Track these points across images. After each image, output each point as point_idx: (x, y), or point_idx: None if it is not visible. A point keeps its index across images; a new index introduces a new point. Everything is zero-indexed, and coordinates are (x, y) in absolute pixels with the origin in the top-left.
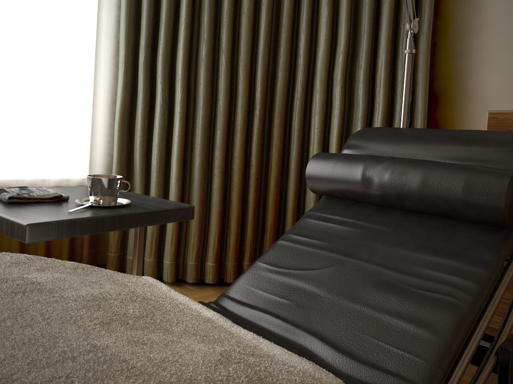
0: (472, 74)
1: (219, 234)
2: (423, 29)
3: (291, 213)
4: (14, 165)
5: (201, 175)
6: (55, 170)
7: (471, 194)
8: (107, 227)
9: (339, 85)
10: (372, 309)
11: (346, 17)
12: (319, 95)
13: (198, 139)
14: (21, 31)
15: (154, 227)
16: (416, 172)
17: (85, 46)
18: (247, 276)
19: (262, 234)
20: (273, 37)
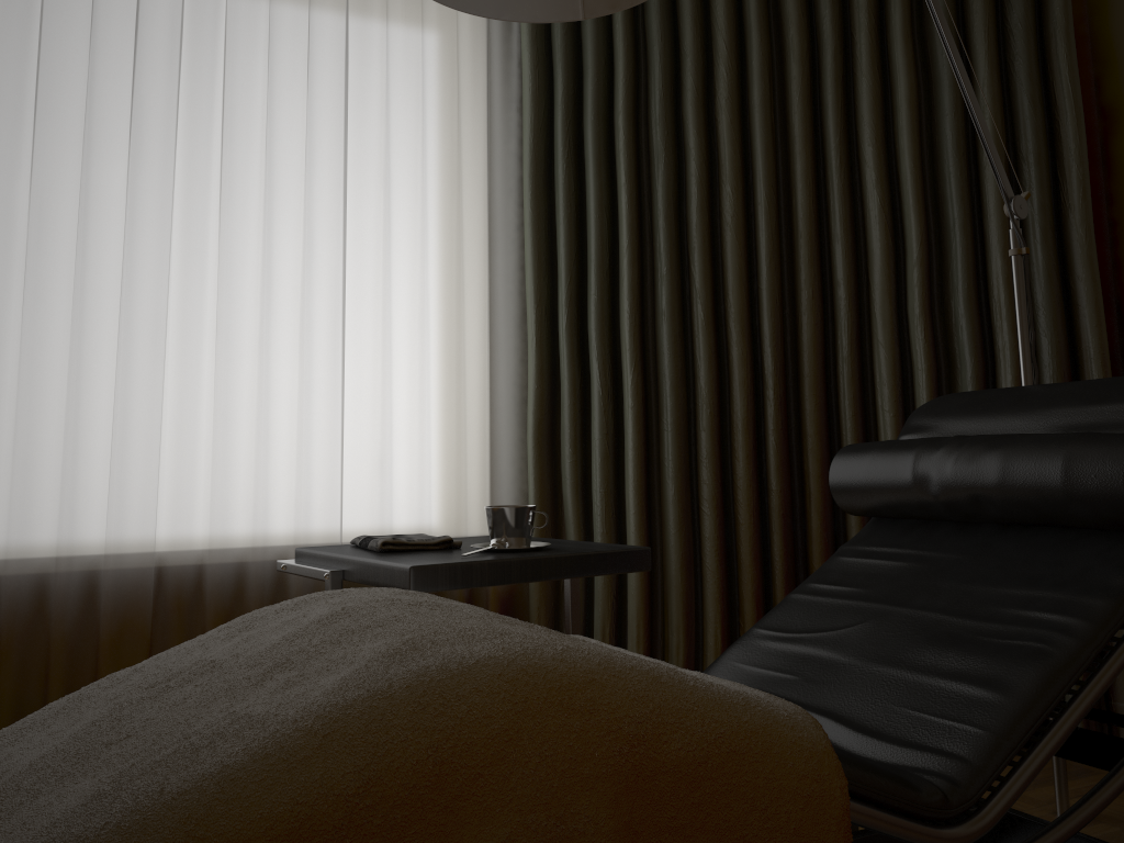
0: None
1: (722, 625)
2: (1072, 201)
3: None
4: (376, 516)
5: (680, 515)
6: (438, 523)
7: (1075, 478)
8: (517, 576)
9: (920, 325)
10: (918, 673)
11: (914, 202)
12: (884, 348)
13: (668, 450)
14: (379, 304)
15: (605, 616)
16: (992, 455)
17: (473, 314)
18: (735, 649)
19: None
20: (786, 256)
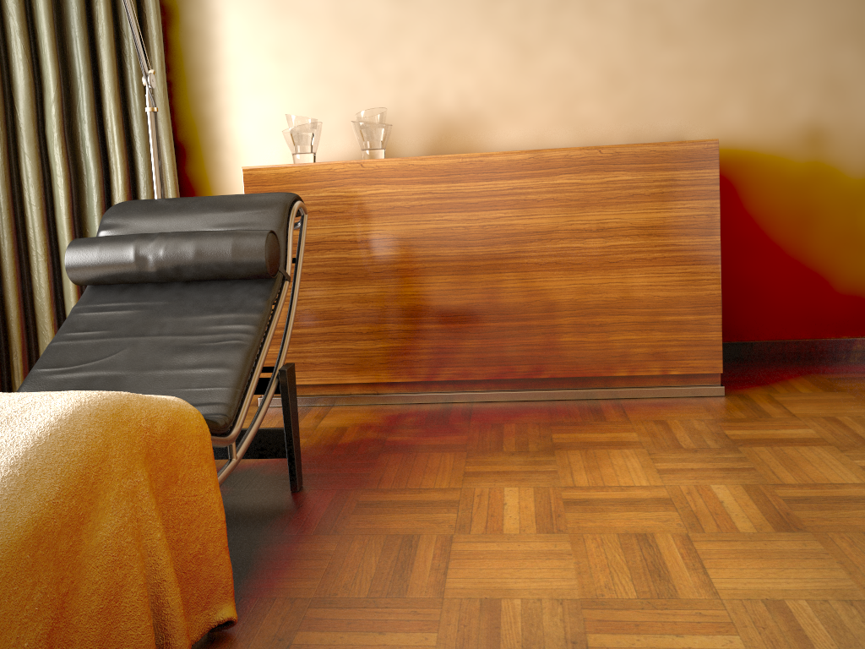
0: (219, 120)
1: None
2: (155, 69)
3: (17, 325)
4: None
5: None
6: None
7: (239, 255)
8: None
9: (59, 145)
10: (176, 369)
11: (52, 54)
12: (31, 160)
13: None
14: None
15: None
16: (189, 244)
17: None
18: (30, 385)
19: None
20: None
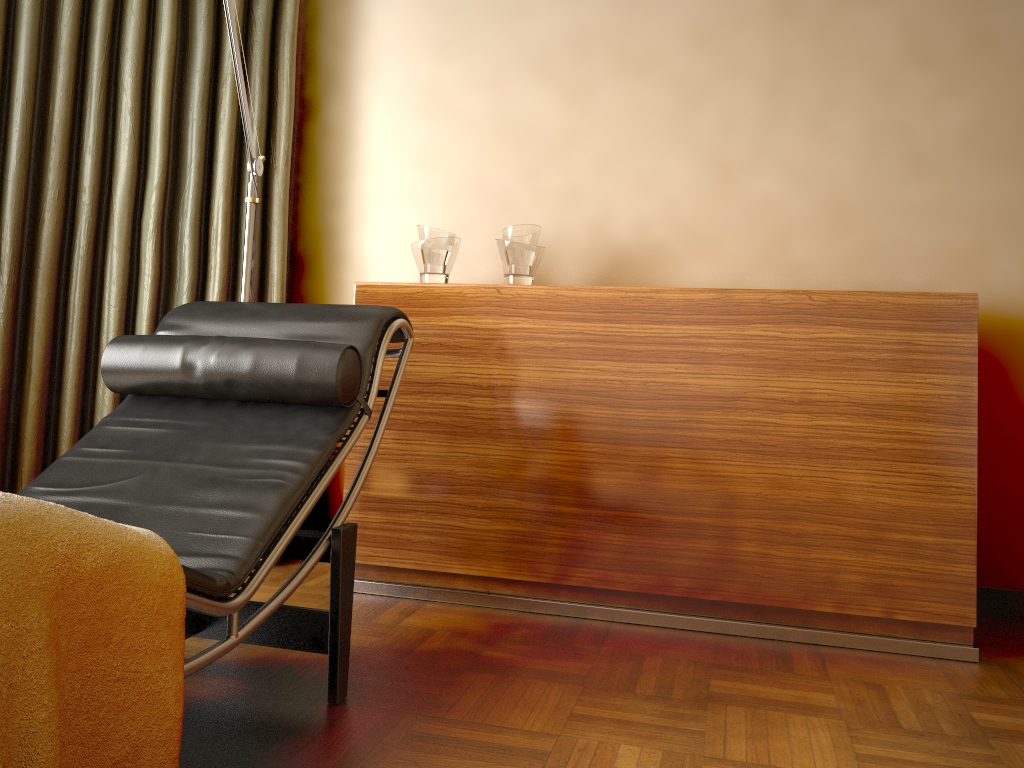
0: (347, 232)
1: None
2: (279, 165)
3: (68, 447)
4: None
5: None
6: None
7: (305, 371)
8: None
9: (153, 239)
10: (192, 506)
11: (162, 136)
12: (118, 253)
13: None
14: None
15: None
16: (248, 352)
17: None
18: None
19: (13, 489)
20: (35, 154)
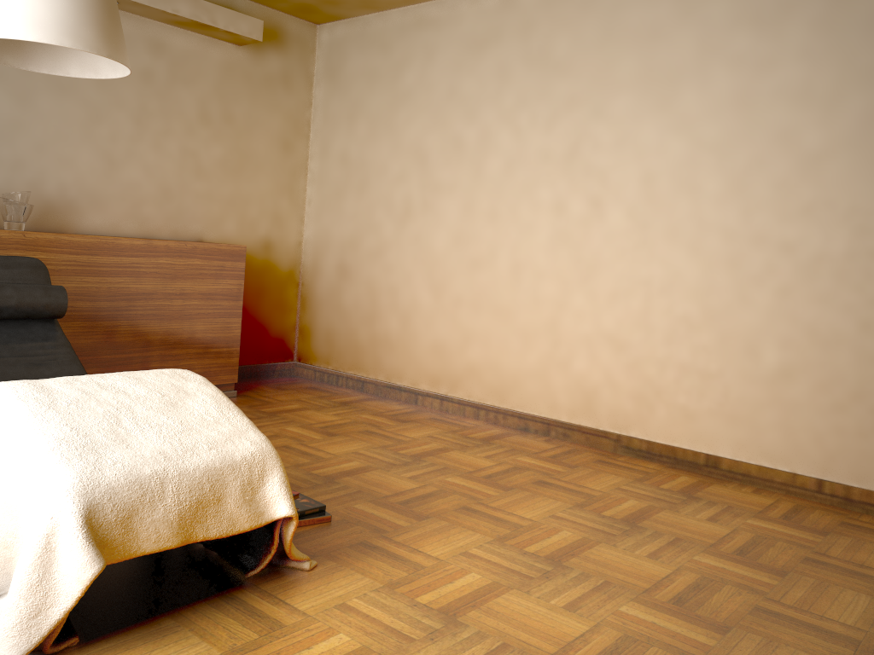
0: None
1: None
2: None
3: None
4: None
5: None
6: None
7: (50, 302)
8: None
9: None
10: (40, 378)
11: None
12: None
13: None
14: None
15: None
16: (11, 292)
17: None
18: None
19: None
20: None
